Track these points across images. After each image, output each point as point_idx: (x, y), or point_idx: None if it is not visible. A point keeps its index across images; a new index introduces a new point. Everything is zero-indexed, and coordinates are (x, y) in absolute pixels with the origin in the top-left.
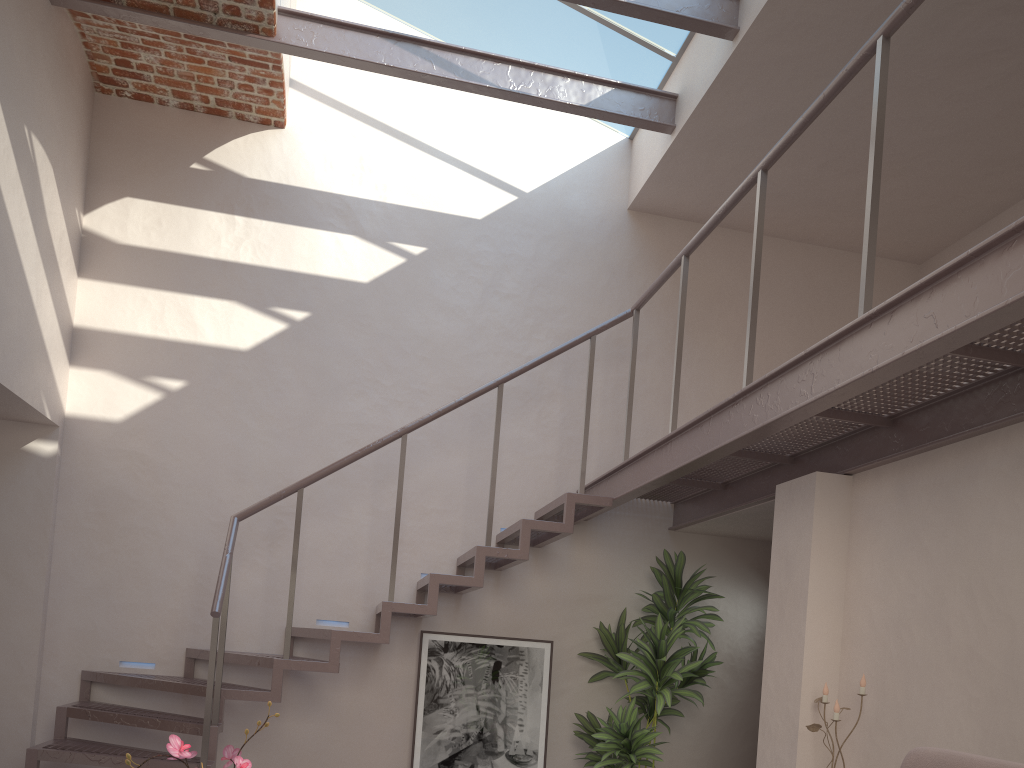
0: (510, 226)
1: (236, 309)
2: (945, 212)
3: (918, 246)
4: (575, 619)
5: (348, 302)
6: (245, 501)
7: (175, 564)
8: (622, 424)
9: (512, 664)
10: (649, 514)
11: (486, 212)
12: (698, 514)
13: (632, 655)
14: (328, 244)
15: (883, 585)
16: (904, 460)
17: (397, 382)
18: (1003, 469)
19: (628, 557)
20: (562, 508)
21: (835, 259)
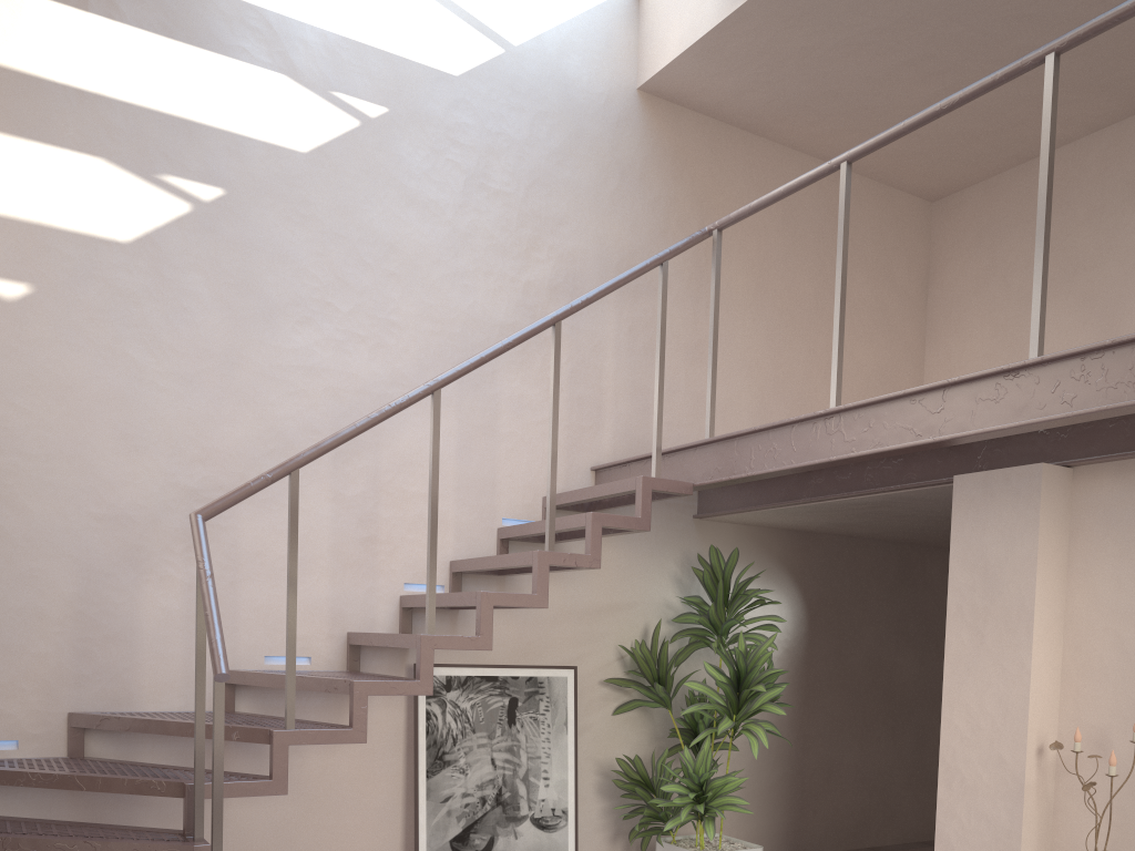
0: (496, 91)
1: (104, 172)
2: (998, 142)
3: (944, 180)
4: (595, 636)
5: (279, 179)
6: (144, 482)
7: (38, 583)
8: (639, 381)
9: (531, 700)
10: (672, 498)
11: (464, 66)
12: (752, 501)
13: (703, 683)
14: (243, 83)
15: None
16: None
17: (357, 307)
18: None
19: (651, 553)
20: (617, 495)
21: (854, 186)
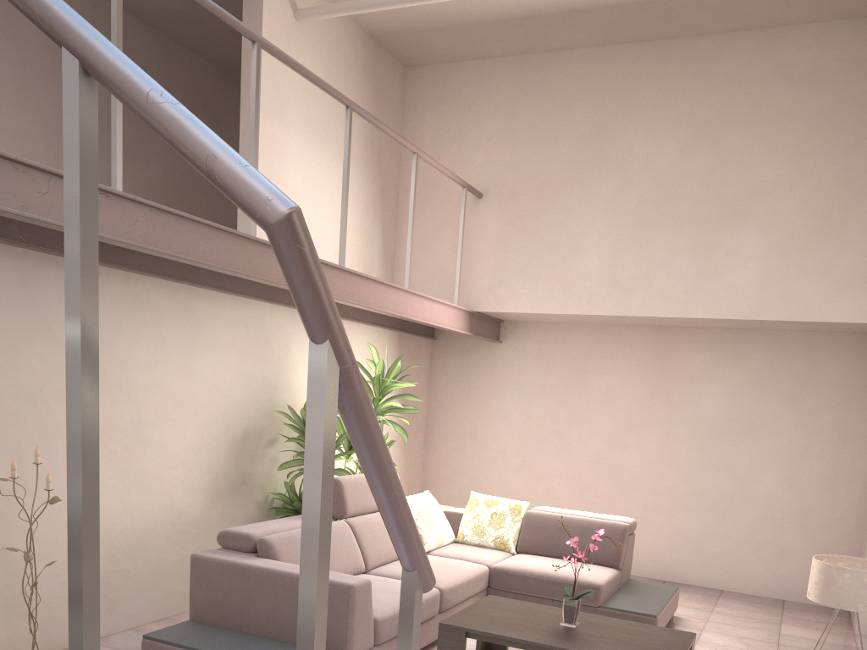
0: None
1: None
2: None
3: None
4: None
5: None
6: None
7: None
8: None
9: None
10: None
11: None
12: None
13: None
14: None
15: (7, 362)
16: (24, 250)
17: None
18: (125, 300)
19: None
20: None
21: None
